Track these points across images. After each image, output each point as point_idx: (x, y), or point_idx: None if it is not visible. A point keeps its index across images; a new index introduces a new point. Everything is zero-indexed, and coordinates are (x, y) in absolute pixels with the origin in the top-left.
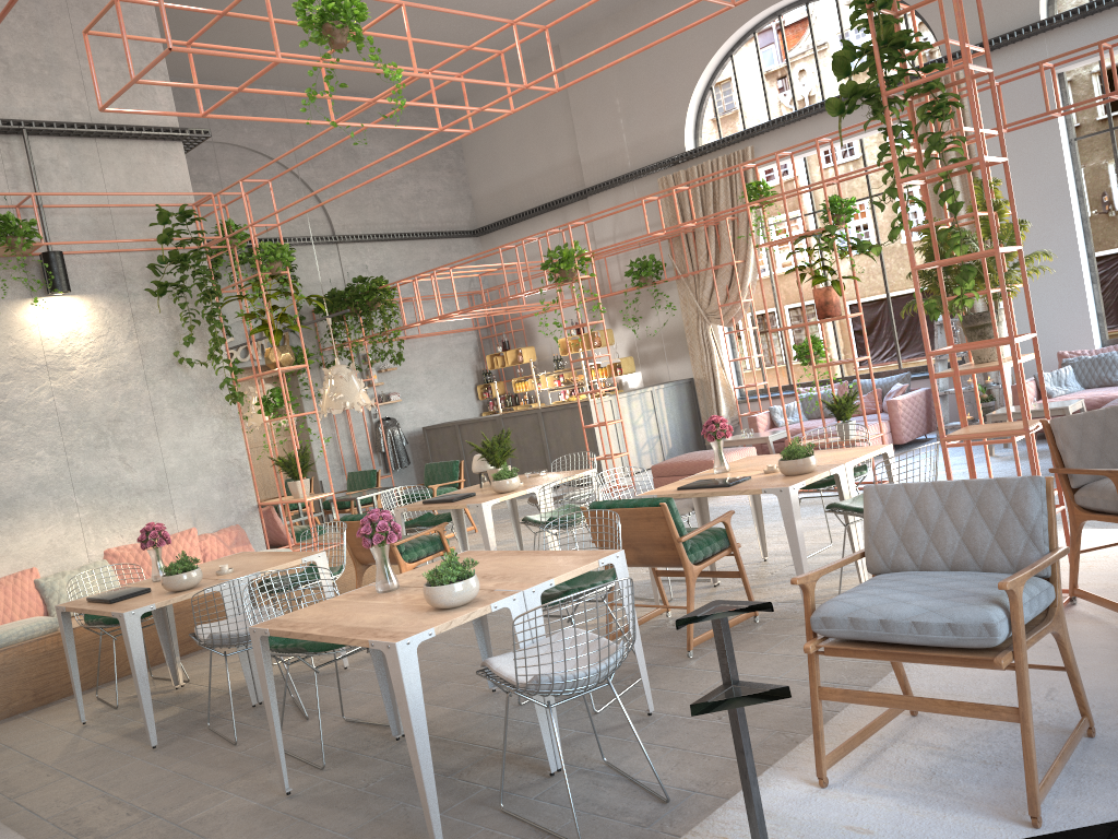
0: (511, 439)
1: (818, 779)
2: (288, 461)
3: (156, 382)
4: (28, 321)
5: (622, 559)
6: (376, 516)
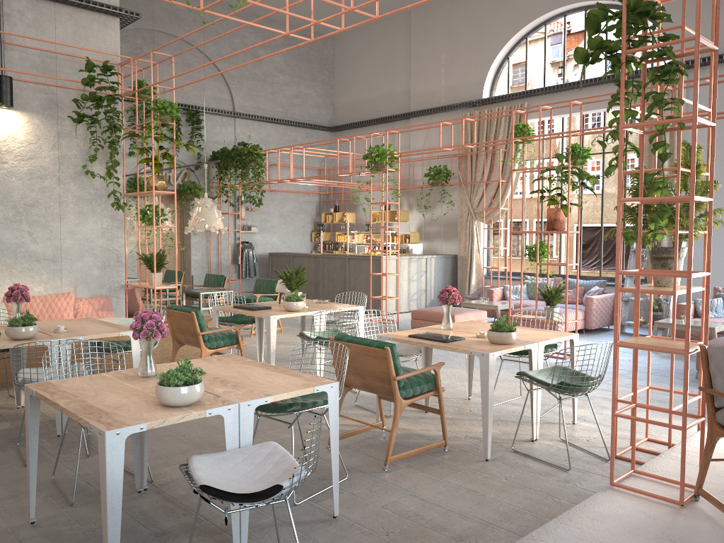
0: (325, 272)
1: None
2: (149, 258)
3: (66, 184)
4: None
5: (336, 390)
6: (146, 315)
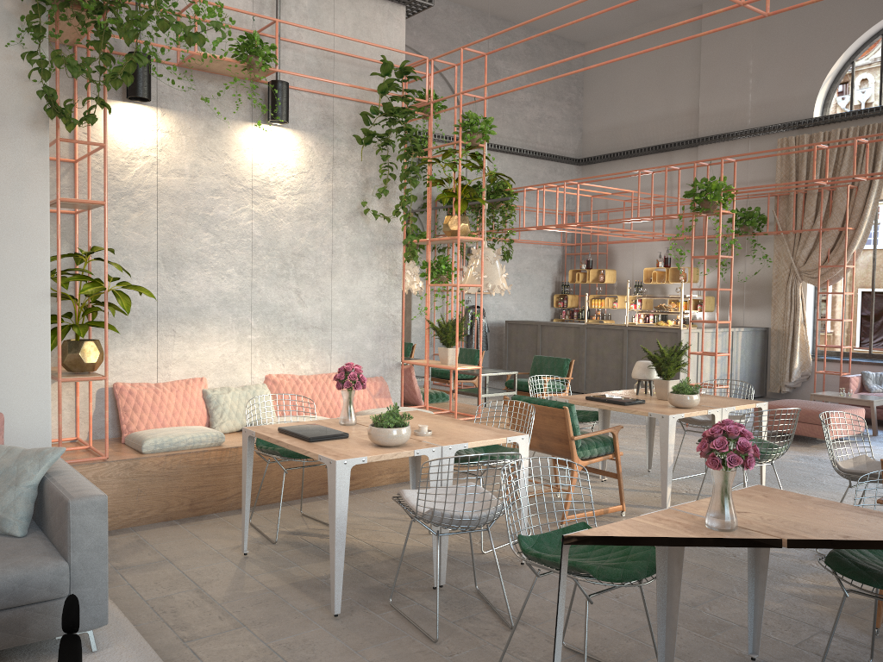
0: (590, 348)
1: None
2: (446, 327)
3: (340, 227)
4: (245, 144)
5: None
6: (735, 430)
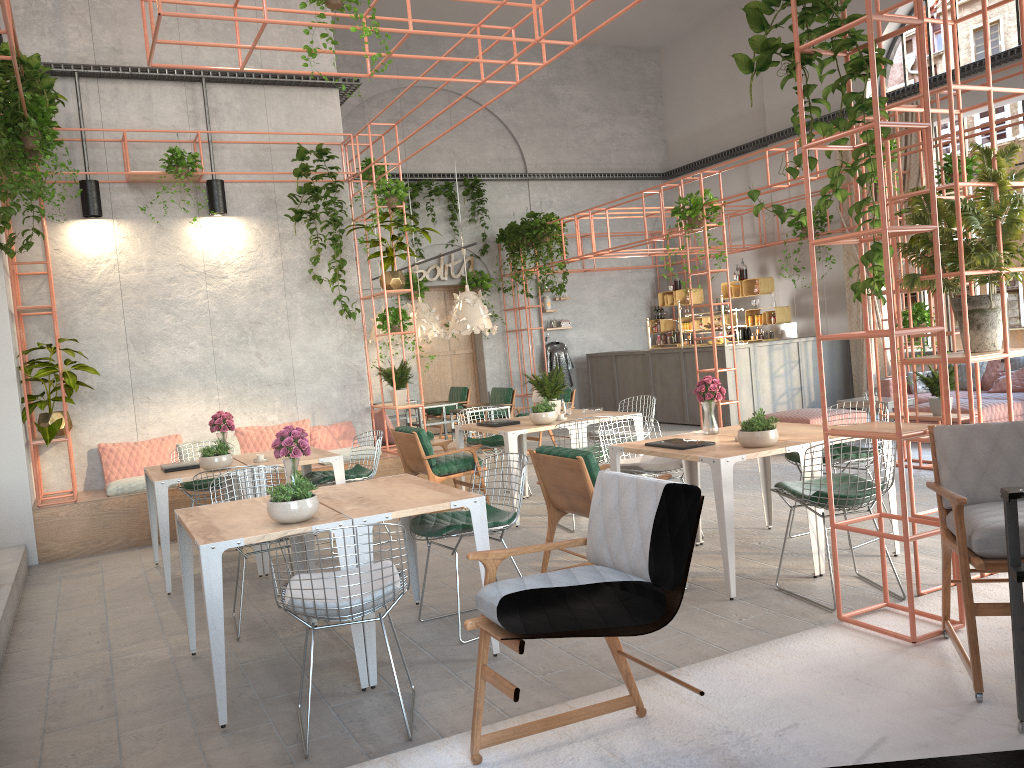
0: (656, 374)
1: (471, 755)
2: (388, 372)
3: (293, 294)
4: (194, 236)
5: (481, 505)
6: (285, 432)
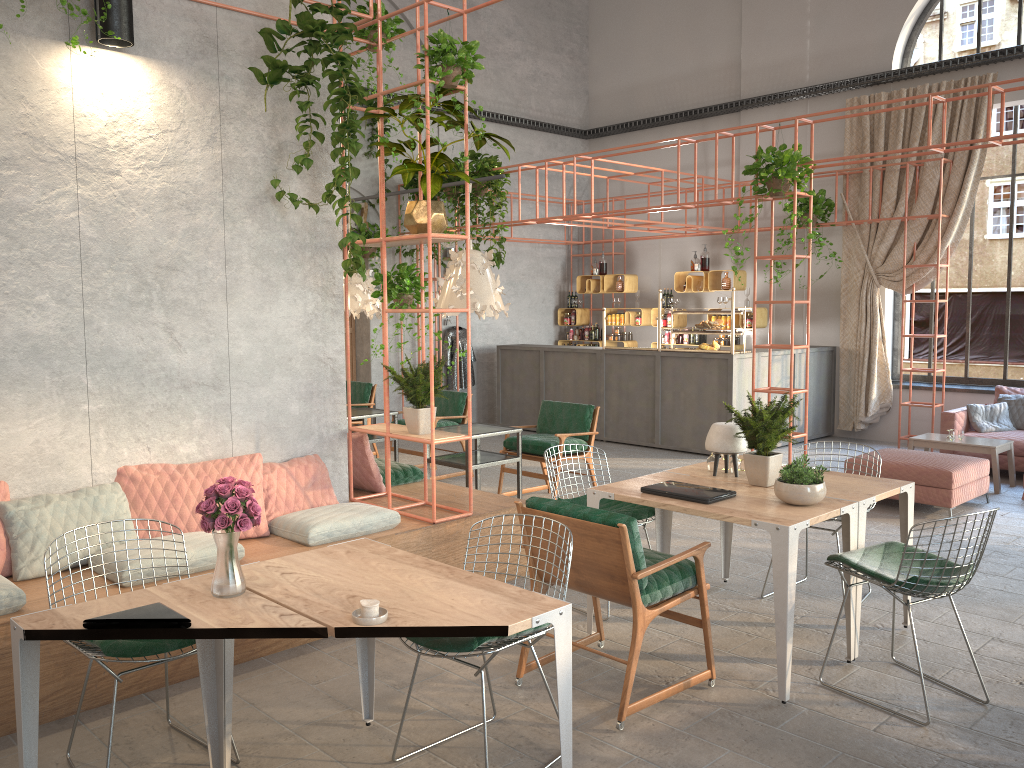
0: (611, 381)
1: None
2: (414, 378)
3: (237, 222)
4: (58, 80)
5: None
6: None
